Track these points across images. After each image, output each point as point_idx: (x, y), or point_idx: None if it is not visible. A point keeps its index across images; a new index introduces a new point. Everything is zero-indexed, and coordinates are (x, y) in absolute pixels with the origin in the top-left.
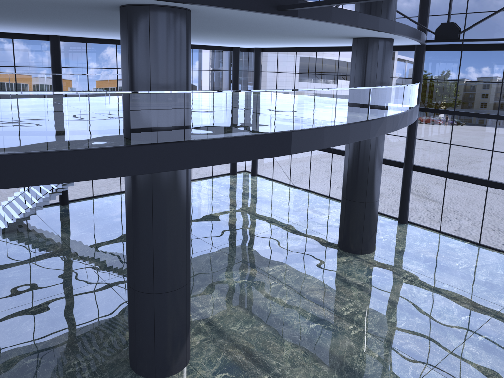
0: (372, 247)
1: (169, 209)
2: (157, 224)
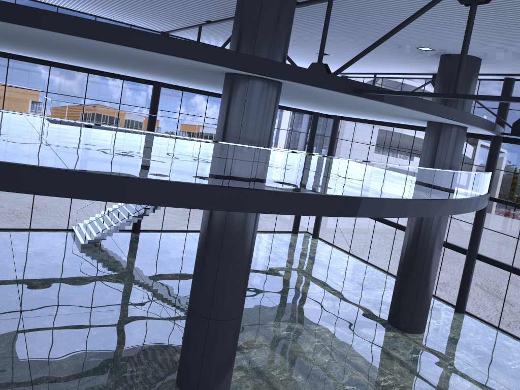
0: (422, 328)
1: (236, 246)
2: (223, 257)
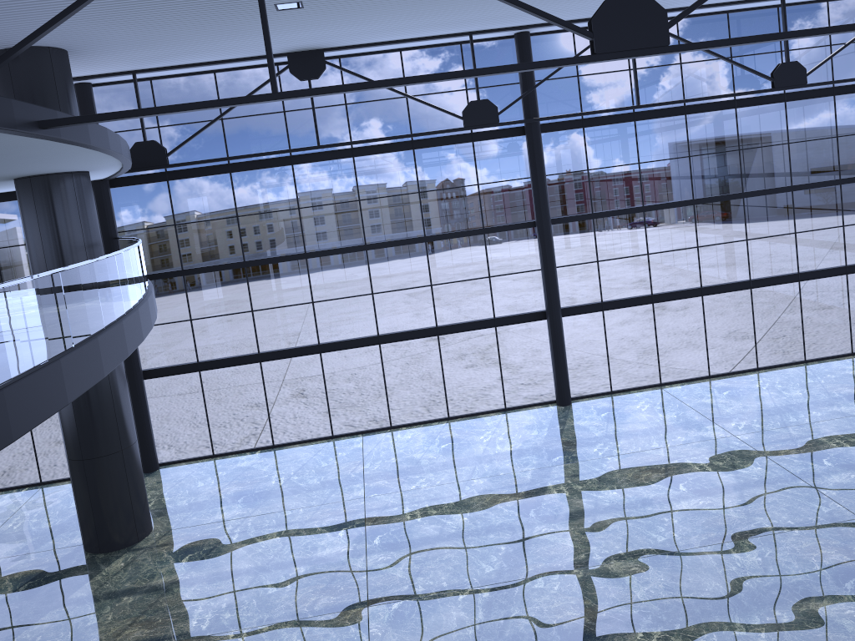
0: (150, 521)
1: None
2: None
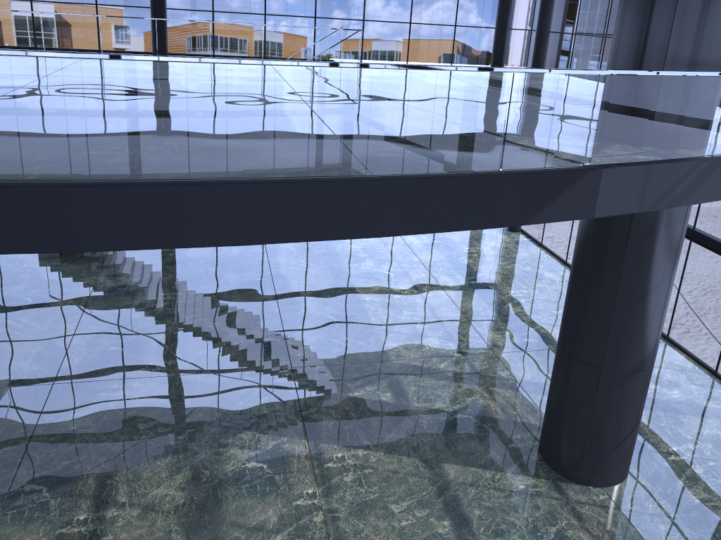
0: (613, 476)
1: None
2: None
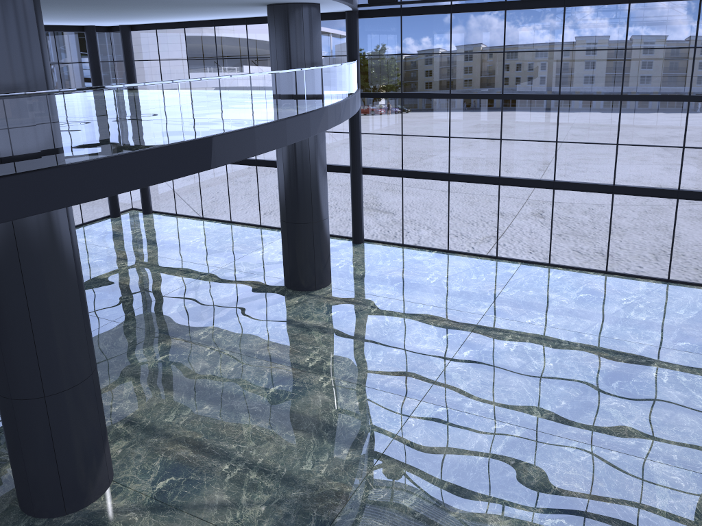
0: (328, 278)
1: (50, 271)
2: (33, 295)
